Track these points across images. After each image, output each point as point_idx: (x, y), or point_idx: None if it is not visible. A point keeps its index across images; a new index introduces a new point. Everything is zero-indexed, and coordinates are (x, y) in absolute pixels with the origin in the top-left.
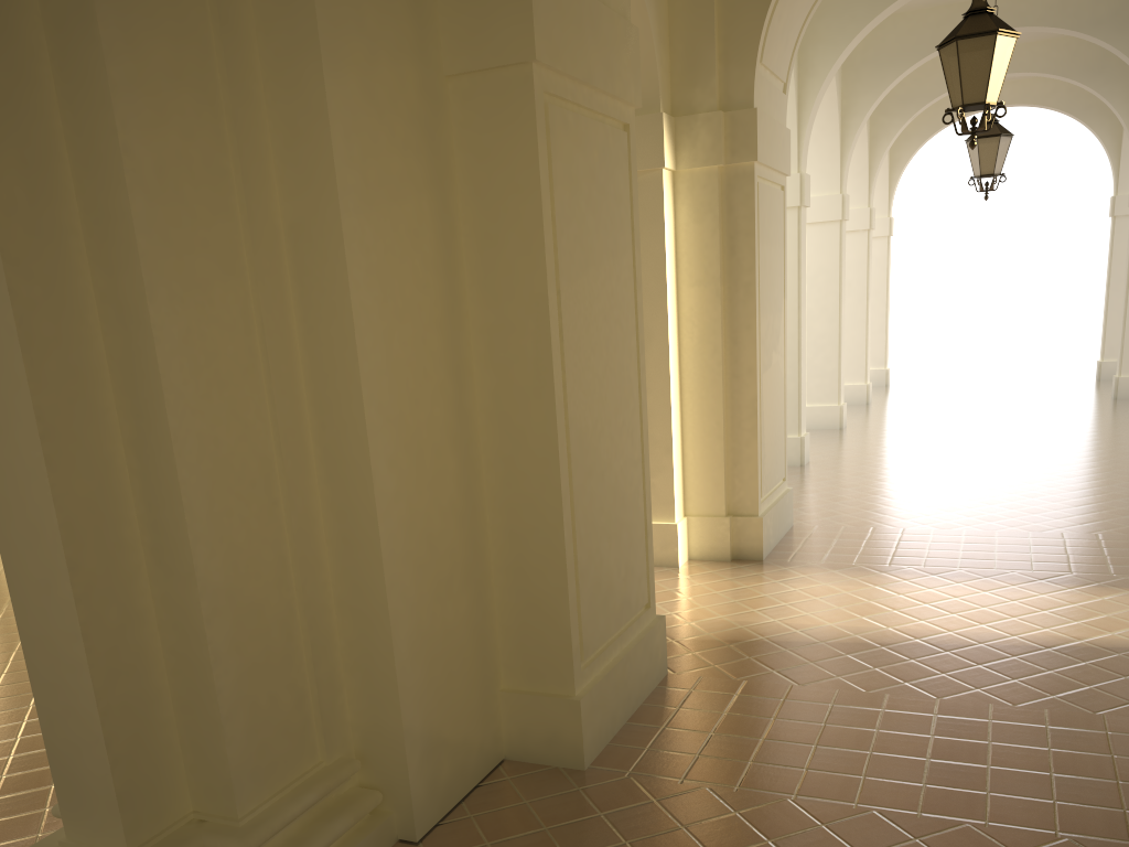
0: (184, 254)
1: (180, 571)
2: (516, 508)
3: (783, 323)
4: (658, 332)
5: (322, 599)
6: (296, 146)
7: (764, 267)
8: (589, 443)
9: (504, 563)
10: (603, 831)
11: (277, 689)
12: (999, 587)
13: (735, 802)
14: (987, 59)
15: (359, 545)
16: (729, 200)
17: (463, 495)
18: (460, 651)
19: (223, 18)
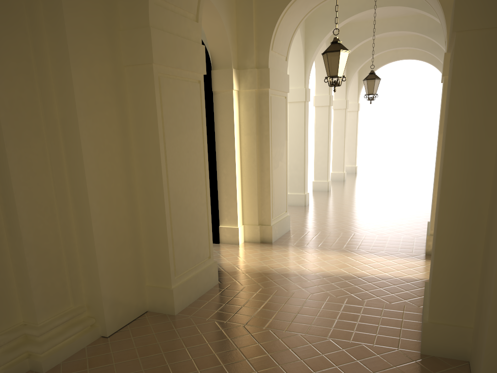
0: (20, 130)
1: (17, 237)
2: (150, 220)
3: (285, 150)
4: (231, 153)
5: (73, 249)
6: (62, 93)
7: (274, 129)
8: (179, 197)
9: (147, 239)
10: (174, 334)
11: (54, 280)
12: (354, 255)
13: (223, 326)
14: (337, 60)
15: (86, 231)
16: (259, 102)
17: (130, 214)
18: (127, 270)
19: (36, 50)
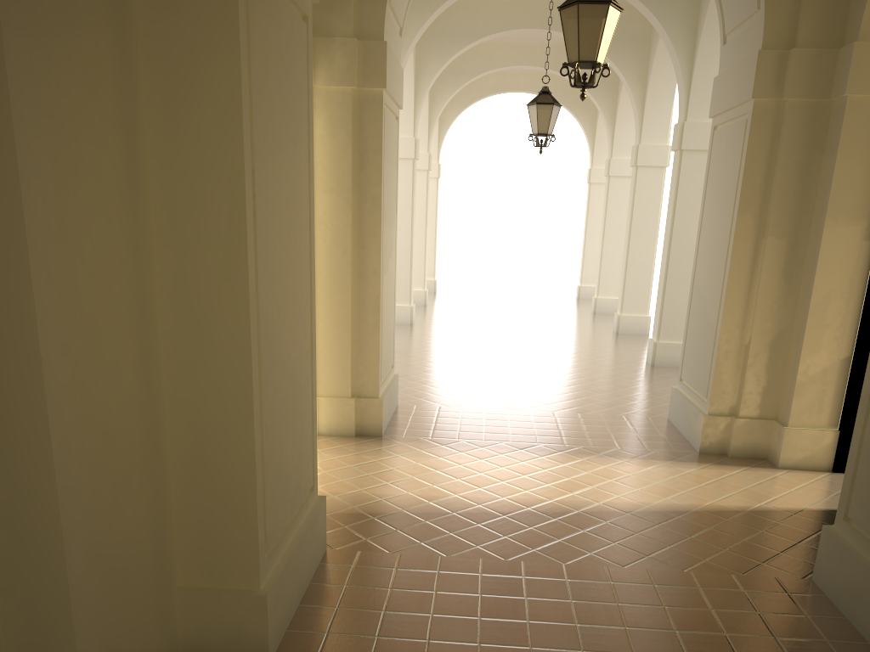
0: None
1: None
2: (200, 399)
3: (395, 234)
4: None
5: None
6: None
7: (386, 184)
8: (274, 333)
9: (184, 456)
10: None
11: None
12: (573, 460)
13: None
14: (600, 24)
15: (22, 446)
16: (360, 120)
17: (142, 385)
18: (138, 555)
19: None
